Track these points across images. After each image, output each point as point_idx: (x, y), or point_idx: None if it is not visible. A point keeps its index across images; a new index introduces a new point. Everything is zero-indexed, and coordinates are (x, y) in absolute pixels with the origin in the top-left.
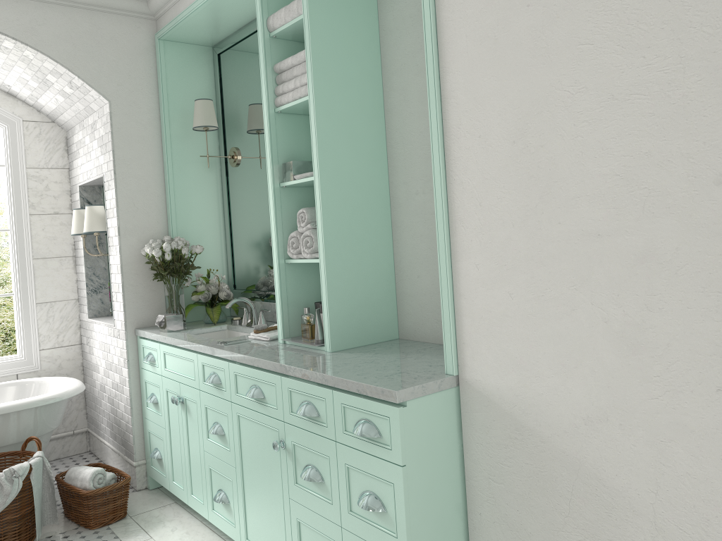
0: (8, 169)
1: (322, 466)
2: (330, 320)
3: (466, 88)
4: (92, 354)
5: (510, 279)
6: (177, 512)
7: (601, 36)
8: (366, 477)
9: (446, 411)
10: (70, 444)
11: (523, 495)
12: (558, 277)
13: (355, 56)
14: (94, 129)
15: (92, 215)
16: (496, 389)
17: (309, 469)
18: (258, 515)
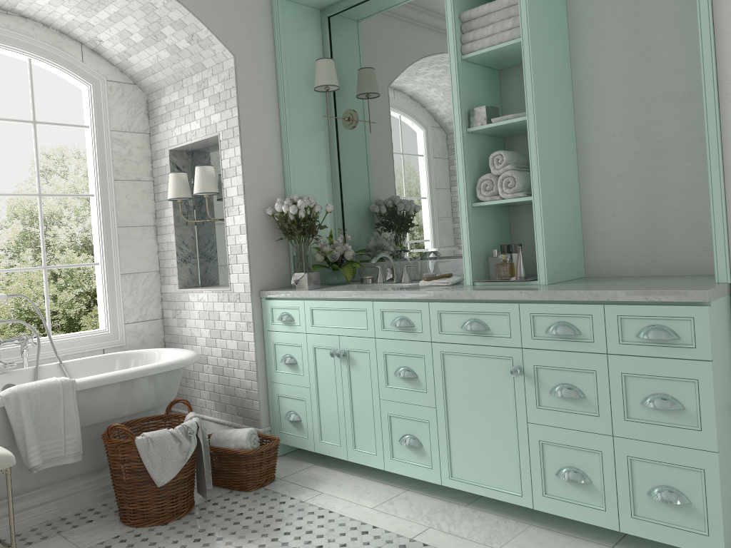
0: (94, 130)
1: (583, 382)
2: (545, 254)
3: None
4: (183, 327)
5: None
6: (326, 472)
7: None
8: (653, 381)
9: (725, 315)
10: None
11: None
12: None
13: (552, 4)
14: (202, 88)
15: (205, 175)
16: None
17: (565, 387)
18: (472, 450)
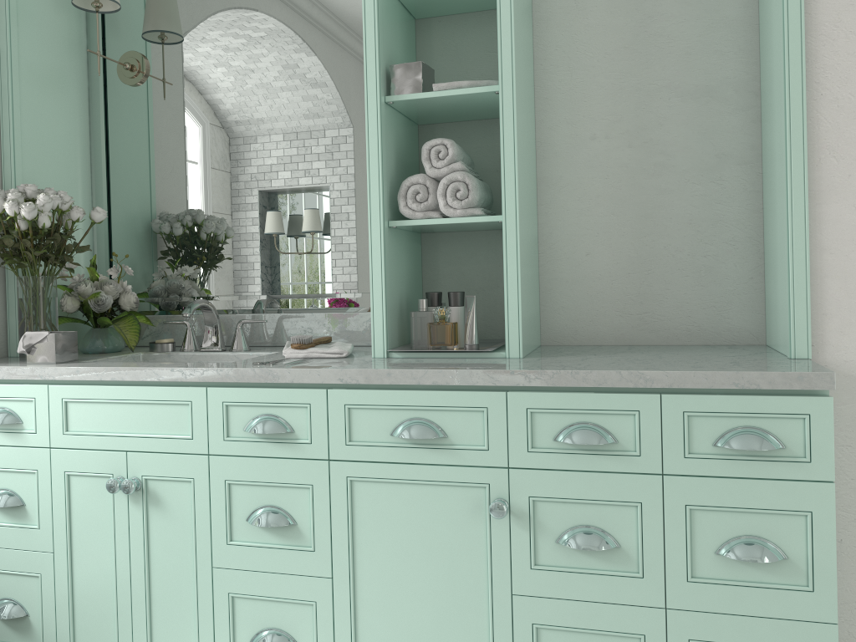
0: None
1: (617, 522)
2: (521, 309)
3: None
4: None
5: None
6: None
7: None
8: (738, 516)
9: None
10: None
11: None
12: None
13: None
14: None
15: None
16: None
17: (587, 532)
18: None
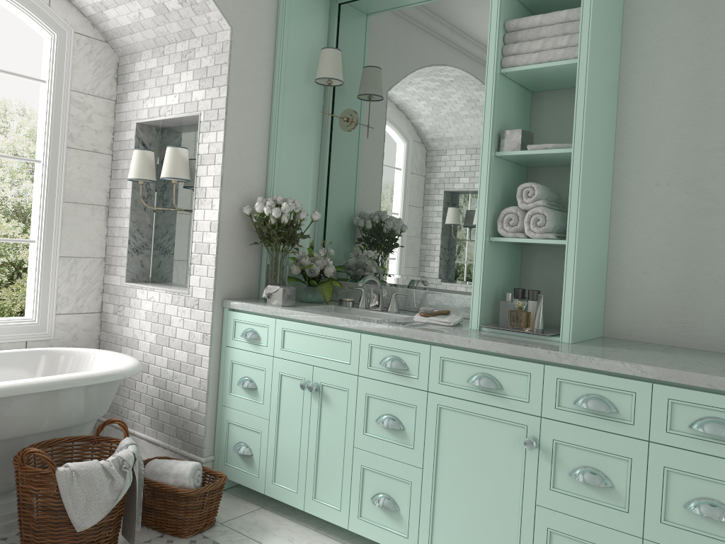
0: (51, 87)
1: (613, 469)
2: (573, 308)
3: None
4: (124, 326)
5: None
6: (275, 519)
7: None
8: (703, 482)
9: None
10: None
11: None
12: None
13: (610, 28)
14: (188, 58)
15: (177, 158)
16: None
17: (590, 472)
18: (460, 524)
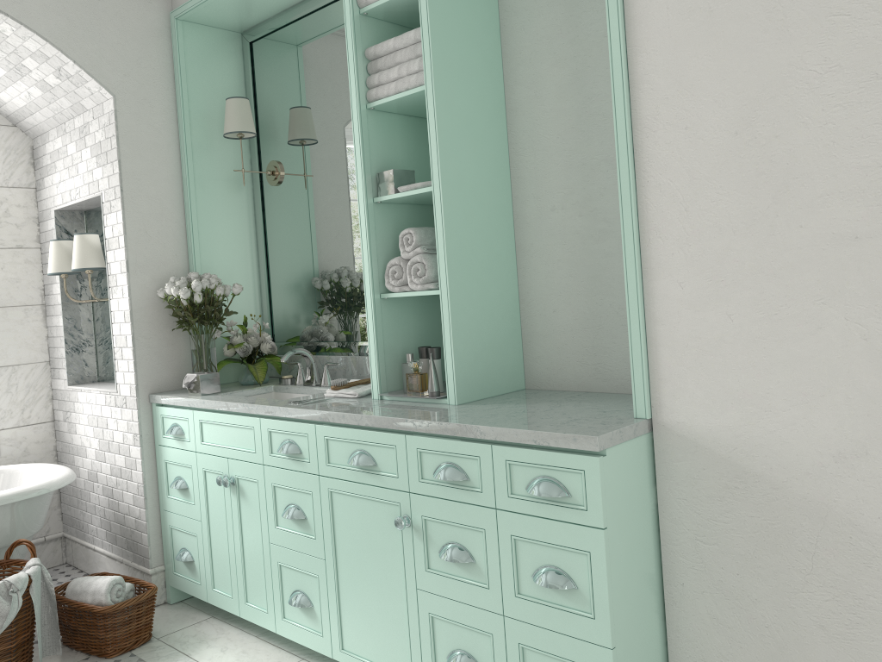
0: None
1: (472, 542)
2: (455, 365)
3: (666, 70)
4: (73, 433)
5: (730, 297)
6: (220, 628)
7: (862, 6)
8: (544, 548)
9: (641, 461)
10: (41, 554)
11: (746, 555)
12: (798, 291)
13: (475, 40)
14: (84, 134)
15: (85, 246)
16: (708, 431)
17: (453, 548)
18: (362, 617)
